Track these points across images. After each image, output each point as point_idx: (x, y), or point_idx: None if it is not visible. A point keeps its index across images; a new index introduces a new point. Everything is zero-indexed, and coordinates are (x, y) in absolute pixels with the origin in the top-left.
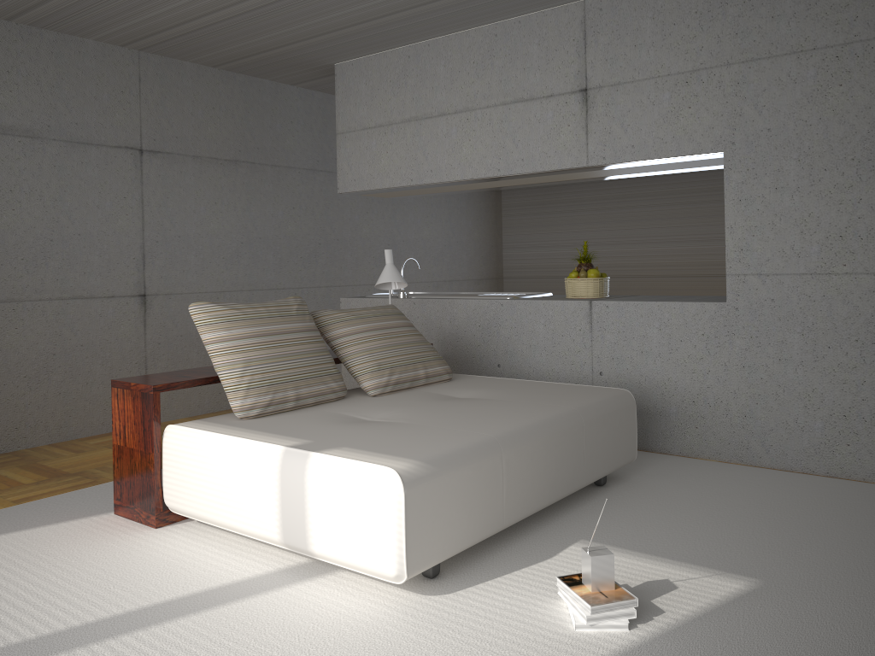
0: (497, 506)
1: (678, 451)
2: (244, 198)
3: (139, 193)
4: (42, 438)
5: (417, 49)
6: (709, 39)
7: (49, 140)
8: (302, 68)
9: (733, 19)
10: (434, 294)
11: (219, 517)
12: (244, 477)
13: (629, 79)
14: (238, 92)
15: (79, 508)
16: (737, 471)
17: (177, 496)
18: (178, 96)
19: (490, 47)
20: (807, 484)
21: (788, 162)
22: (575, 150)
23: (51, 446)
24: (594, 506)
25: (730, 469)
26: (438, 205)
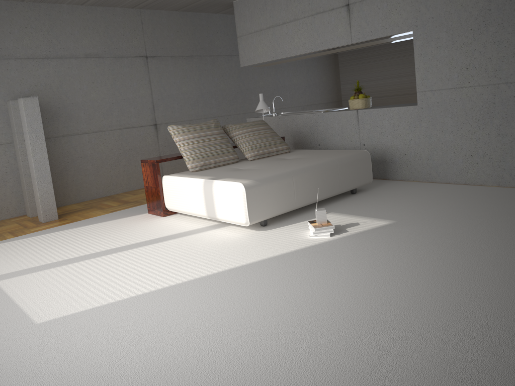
0: (292, 198)
1: (399, 178)
2: (197, 74)
3: (148, 77)
4: (120, 190)
5: None
6: None
7: (105, 58)
8: (218, 5)
9: None
10: (293, 113)
11: (185, 209)
12: (192, 192)
13: None
14: (189, 21)
15: (135, 212)
16: (423, 185)
17: (169, 203)
18: (160, 28)
19: None
20: (451, 188)
21: (442, 33)
22: (345, 36)
23: (124, 193)
24: (345, 201)
25: (420, 184)
26: (301, 65)
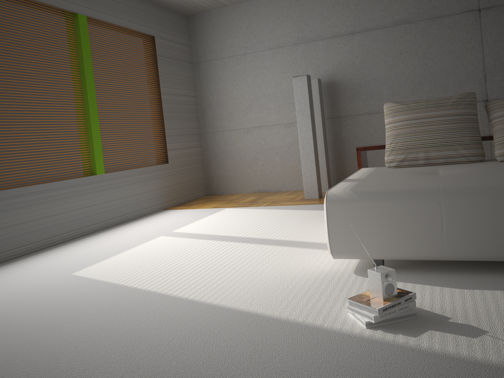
0: (434, 238)
1: None
2: None
3: (479, 37)
4: None
5: None
6: None
7: (418, 21)
8: None
9: None
10: None
11: None
12: None
13: None
14: None
15: None
16: None
17: None
18: None
19: None
20: None
21: None
22: None
23: None
24: None
25: None
26: None
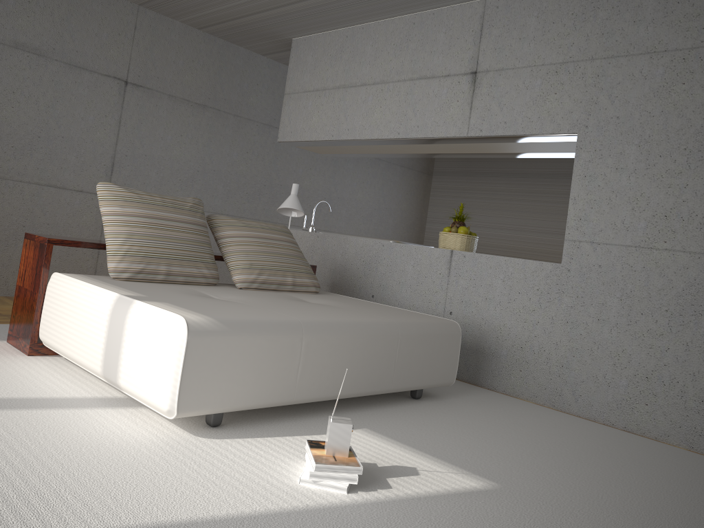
0: (290, 380)
1: (502, 389)
2: (206, 136)
3: (118, 115)
4: (1, 290)
5: (354, 31)
6: (580, 37)
7: (52, 60)
8: (268, 40)
9: (602, 21)
10: None
11: (68, 350)
12: (89, 317)
13: (511, 66)
14: (216, 52)
15: None
16: (545, 412)
17: (46, 331)
18: (164, 46)
19: (408, 33)
20: (601, 432)
21: (630, 147)
22: (459, 122)
23: (6, 297)
24: (397, 410)
25: (539, 410)
26: (374, 175)
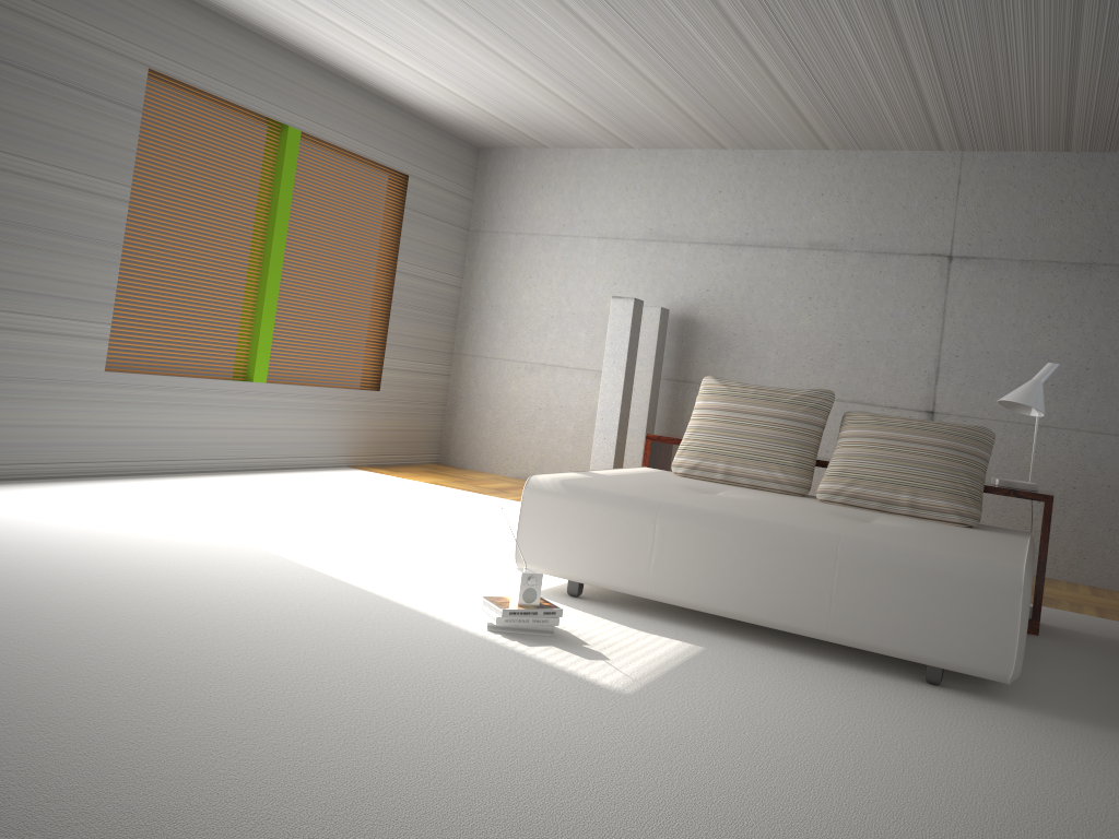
0: (639, 565)
1: None
2: (1099, 312)
3: (941, 302)
4: None
5: None
6: None
7: (850, 252)
8: None
9: None
10: None
11: None
12: None
13: None
14: (1107, 176)
15: None
16: None
17: None
18: (1008, 193)
19: None
20: None
21: None
22: None
23: None
24: (833, 668)
25: None
26: None
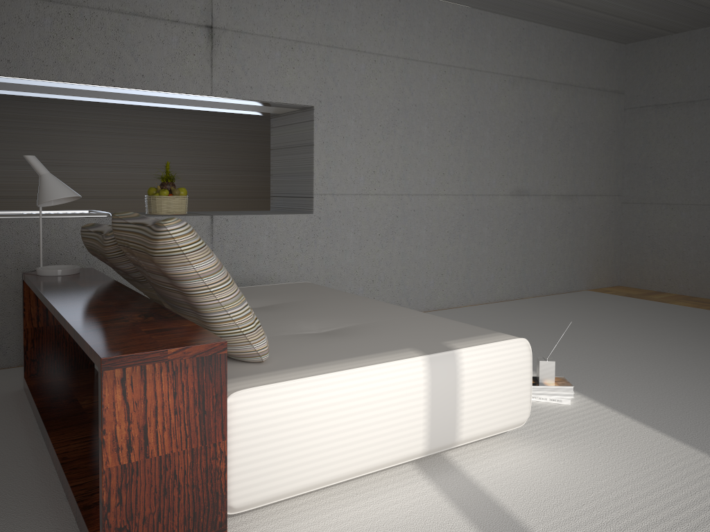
0: None
1: None
2: None
3: None
4: None
5: None
6: (308, 22)
7: None
8: None
9: (323, 13)
10: None
11: (341, 470)
12: (385, 405)
13: (250, 30)
14: None
15: None
16: None
17: (264, 482)
18: None
19: None
20: None
21: (350, 121)
22: (200, 79)
23: None
24: None
25: None
26: None
